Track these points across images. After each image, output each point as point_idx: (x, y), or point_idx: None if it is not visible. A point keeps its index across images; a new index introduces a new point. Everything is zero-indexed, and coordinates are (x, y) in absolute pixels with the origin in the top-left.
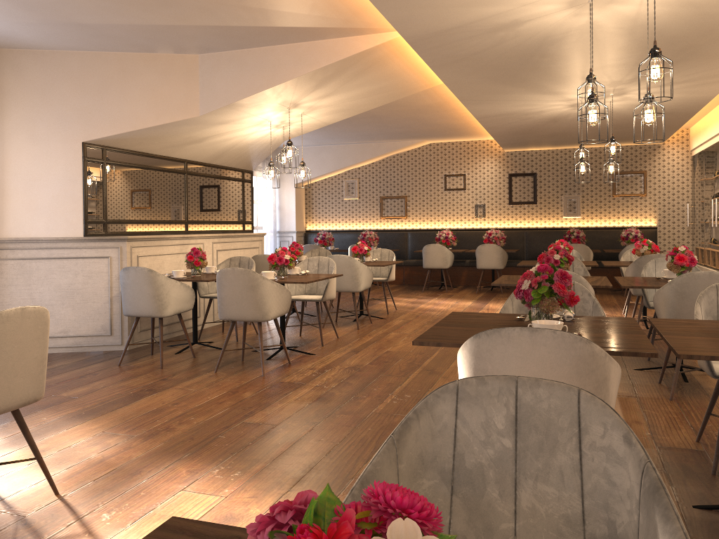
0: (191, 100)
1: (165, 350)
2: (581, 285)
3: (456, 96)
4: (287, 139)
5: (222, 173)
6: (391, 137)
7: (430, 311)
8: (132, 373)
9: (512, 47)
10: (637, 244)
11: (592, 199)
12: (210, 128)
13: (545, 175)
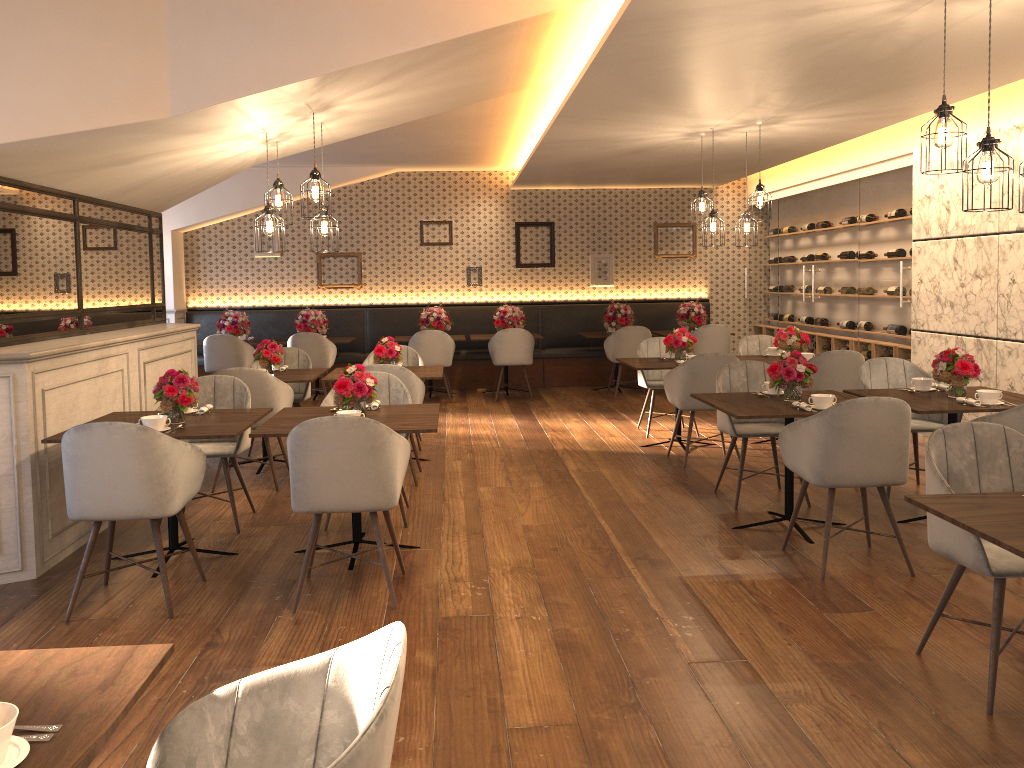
0: (153, 86)
1: (120, 570)
2: (1015, 431)
3: (561, 110)
4: (260, 162)
5: (124, 219)
6: (348, 160)
7: (476, 439)
8: (123, 639)
9: (747, 46)
10: (780, 333)
11: (628, 261)
12: (167, 139)
13: (567, 226)
